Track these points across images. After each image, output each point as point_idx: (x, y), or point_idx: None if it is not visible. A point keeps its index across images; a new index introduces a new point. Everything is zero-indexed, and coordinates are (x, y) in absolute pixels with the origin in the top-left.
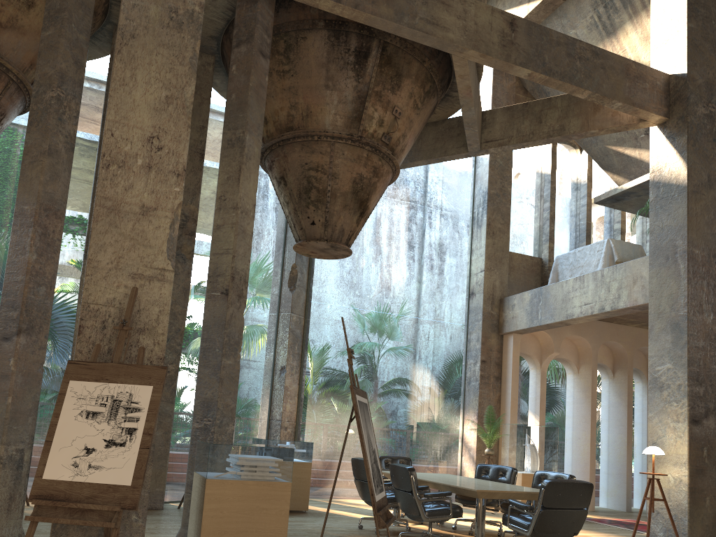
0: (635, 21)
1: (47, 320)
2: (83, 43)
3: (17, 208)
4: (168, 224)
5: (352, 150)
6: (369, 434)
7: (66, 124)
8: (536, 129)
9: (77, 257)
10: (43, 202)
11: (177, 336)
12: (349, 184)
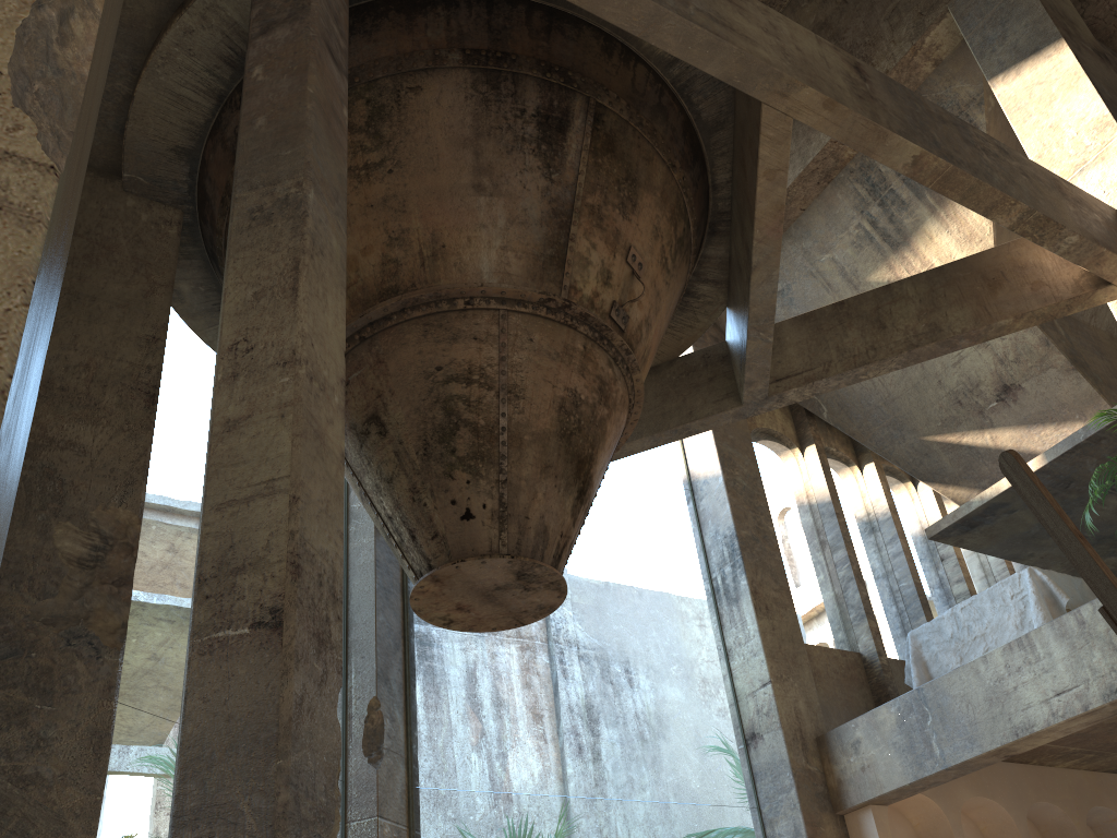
0: (944, 214)
1: None
2: None
3: None
4: None
5: (550, 332)
6: None
7: None
8: (879, 340)
9: None
10: None
11: None
12: (550, 414)
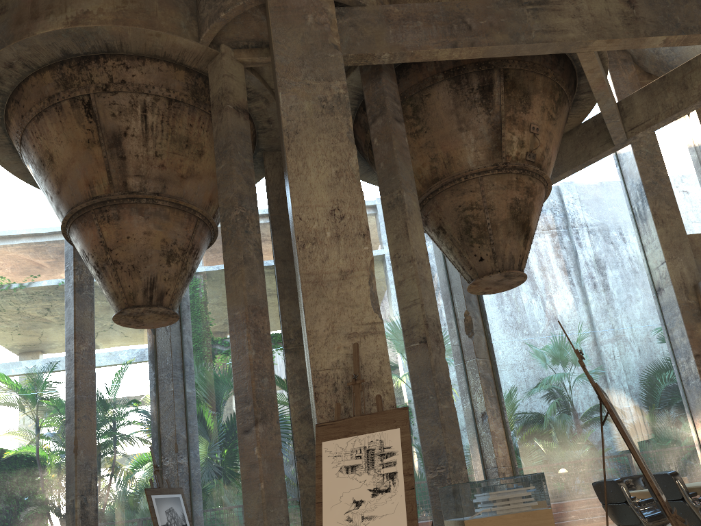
0: None
1: (275, 407)
2: (249, 164)
3: (230, 316)
4: (366, 281)
5: (500, 179)
6: (627, 434)
7: (251, 234)
8: (684, 96)
9: None
10: (249, 304)
11: None
12: (506, 211)
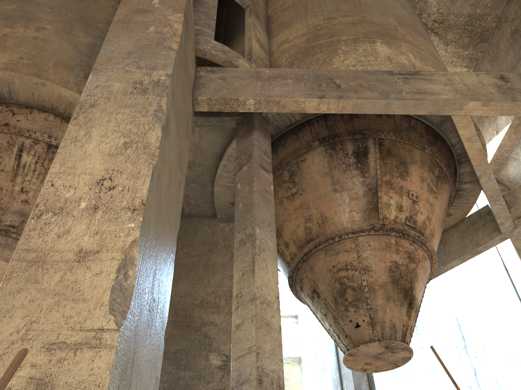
0: None
1: None
2: None
3: None
4: (114, 267)
5: (377, 239)
6: None
7: None
8: None
9: None
10: None
11: None
12: (385, 274)
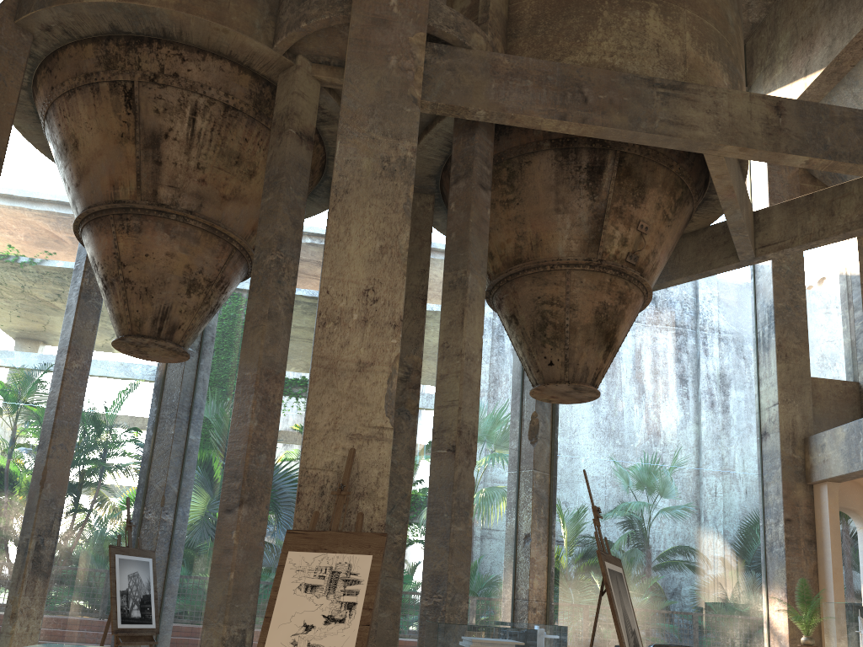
0: None
1: (268, 489)
2: (300, 203)
3: (239, 374)
4: (385, 378)
5: (591, 276)
6: (626, 611)
7: (284, 286)
8: (827, 224)
9: (301, 422)
10: (264, 366)
11: (404, 502)
12: (590, 315)
